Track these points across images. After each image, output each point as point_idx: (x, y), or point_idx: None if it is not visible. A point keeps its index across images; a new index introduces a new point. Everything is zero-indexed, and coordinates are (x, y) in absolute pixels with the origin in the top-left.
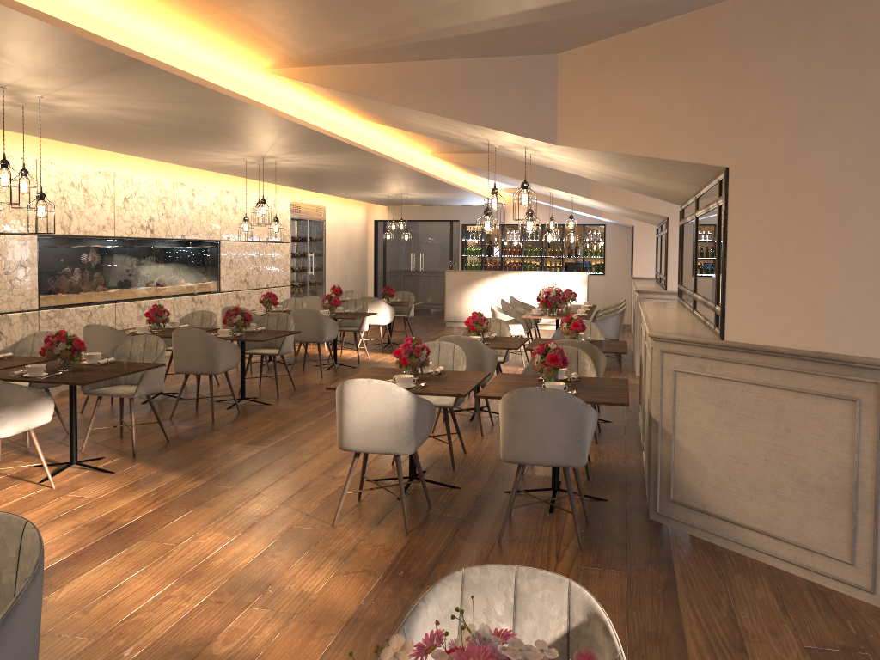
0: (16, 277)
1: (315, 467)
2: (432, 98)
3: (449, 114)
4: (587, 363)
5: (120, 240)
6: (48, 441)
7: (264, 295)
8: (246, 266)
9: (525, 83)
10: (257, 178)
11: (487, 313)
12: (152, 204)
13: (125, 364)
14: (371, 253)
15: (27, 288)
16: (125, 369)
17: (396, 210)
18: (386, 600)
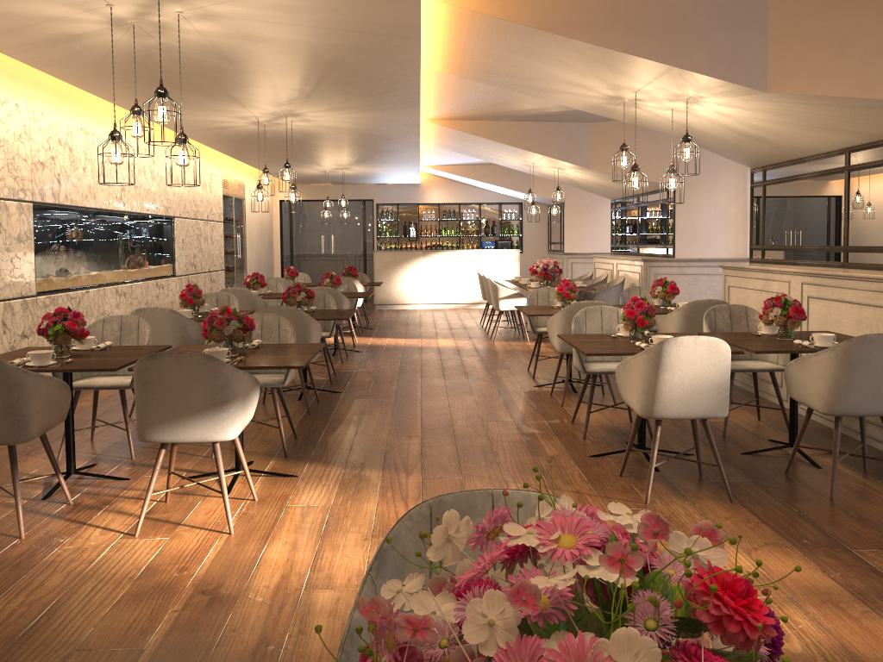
0: (16, 254)
1: (511, 448)
2: (634, 38)
3: (653, 57)
4: (759, 320)
5: (99, 212)
6: (146, 450)
7: (250, 276)
8: (193, 247)
9: (734, 26)
10: (219, 145)
11: (419, 294)
12: (123, 171)
13: (281, 346)
14: (277, 235)
15: (26, 268)
16: (298, 350)
17: (304, 190)
18: (846, 569)
